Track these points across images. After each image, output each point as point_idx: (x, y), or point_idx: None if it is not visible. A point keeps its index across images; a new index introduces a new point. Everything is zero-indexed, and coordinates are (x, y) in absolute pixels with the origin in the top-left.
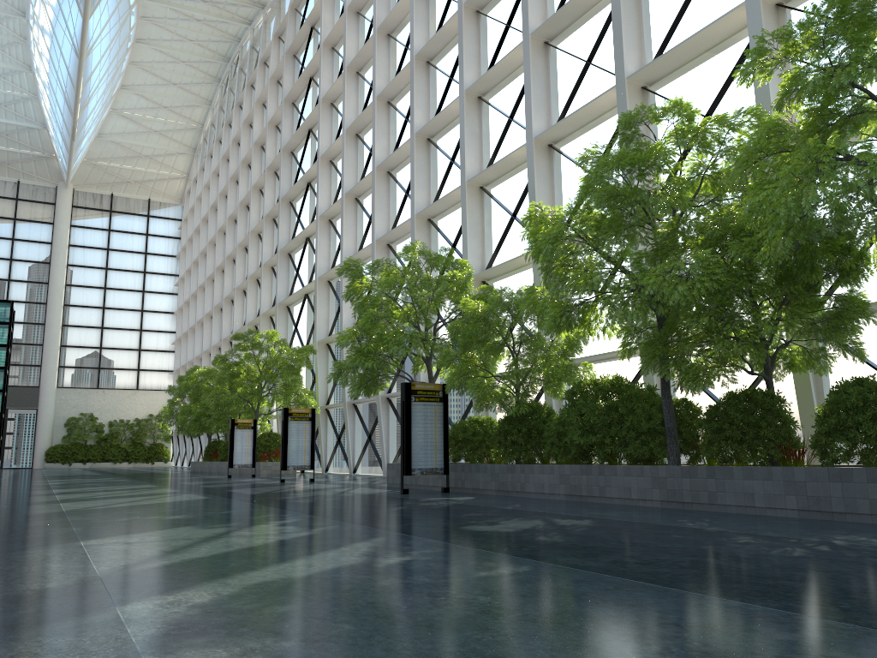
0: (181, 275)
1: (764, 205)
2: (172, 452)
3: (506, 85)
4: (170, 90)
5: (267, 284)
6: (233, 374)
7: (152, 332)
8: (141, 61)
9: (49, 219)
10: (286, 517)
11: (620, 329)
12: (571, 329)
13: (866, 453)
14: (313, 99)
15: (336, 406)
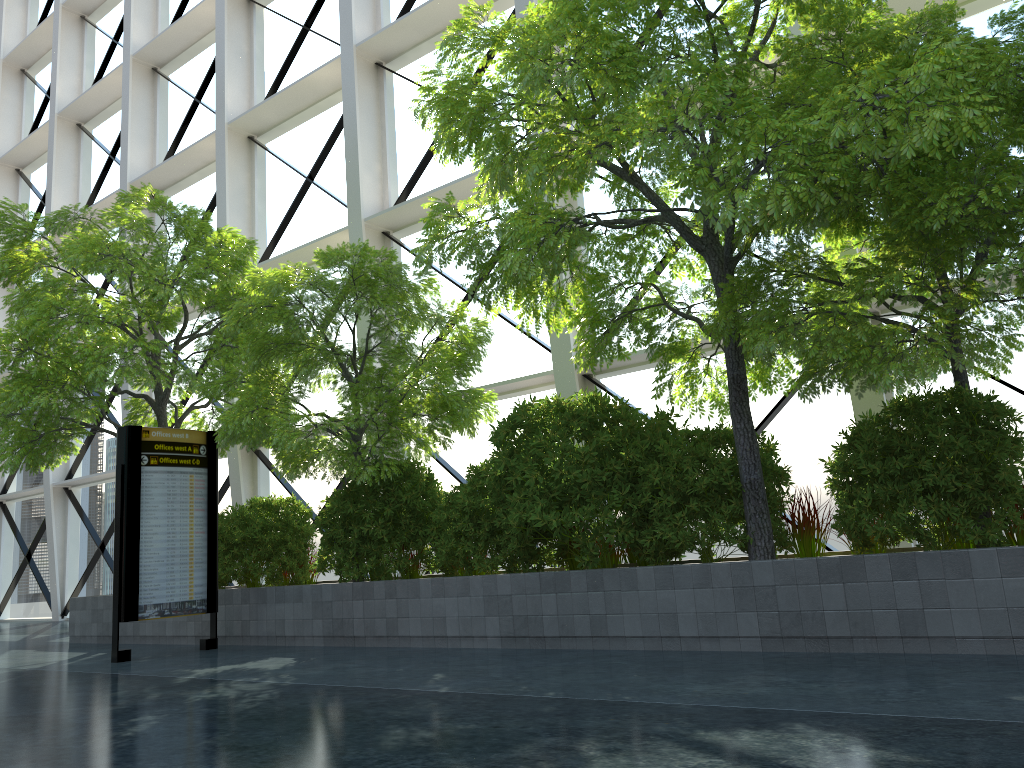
0: None
1: None
2: None
3: None
4: None
5: None
6: None
7: None
8: None
9: None
10: None
11: (583, 312)
12: (549, 279)
13: None
14: None
15: None
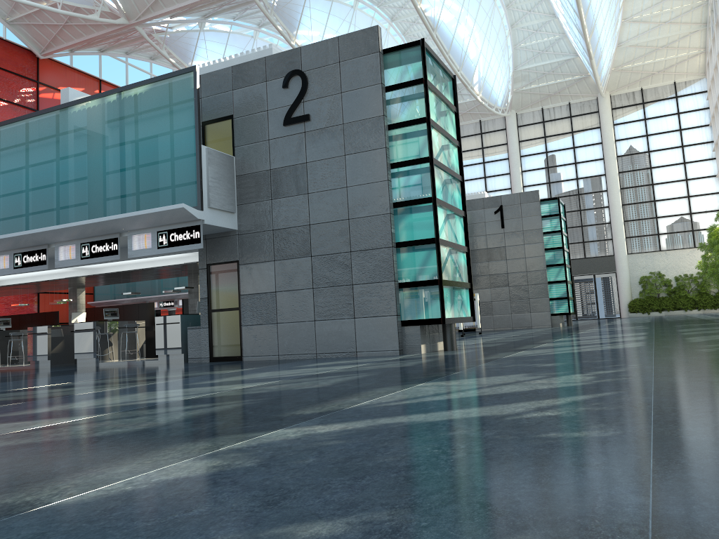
0: (716, 140)
1: None
2: None
3: None
4: None
5: None
6: None
7: (699, 197)
8: None
9: (596, 125)
10: (623, 368)
11: None
12: None
13: None
14: None
15: None
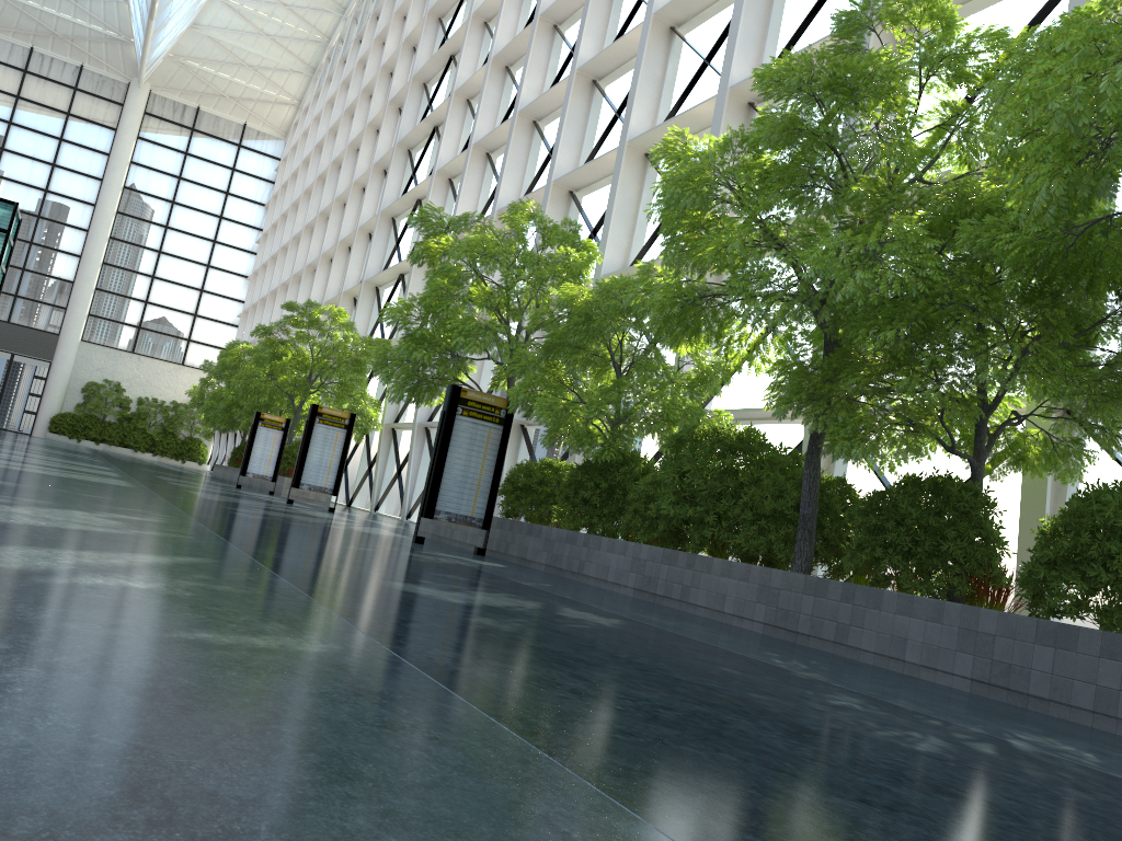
0: (266, 230)
1: (1027, 96)
2: (211, 454)
3: (712, 15)
4: None
5: (359, 255)
6: (276, 356)
7: (216, 296)
8: None
9: (111, 123)
10: (153, 517)
11: (774, 362)
12: (690, 335)
13: (1109, 609)
14: (465, 16)
15: (405, 427)
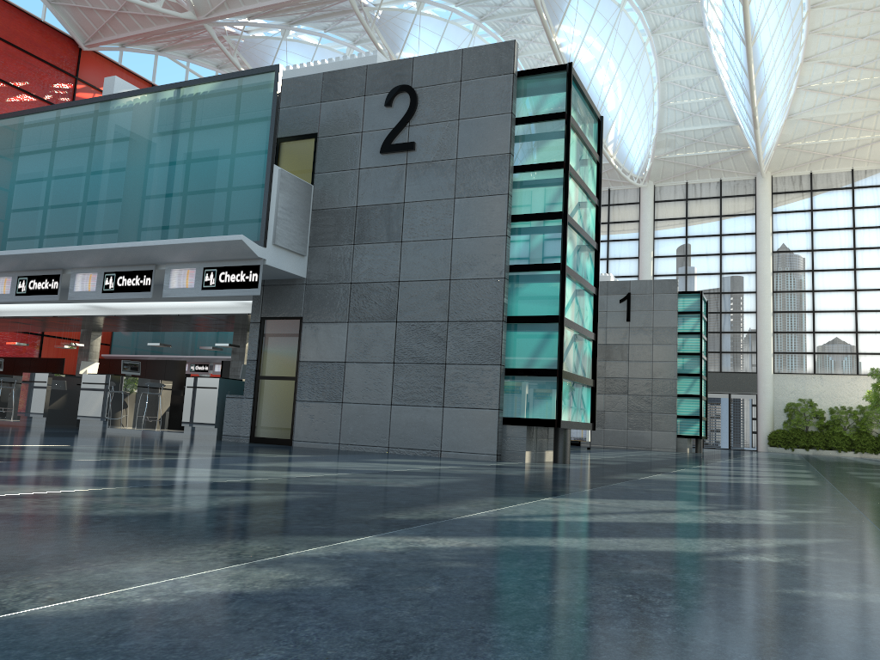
0: None
1: None
2: None
3: None
4: (857, 46)
5: None
6: None
7: (869, 313)
8: (820, 26)
9: (750, 211)
10: (819, 509)
11: None
12: None
13: None
14: None
15: None
